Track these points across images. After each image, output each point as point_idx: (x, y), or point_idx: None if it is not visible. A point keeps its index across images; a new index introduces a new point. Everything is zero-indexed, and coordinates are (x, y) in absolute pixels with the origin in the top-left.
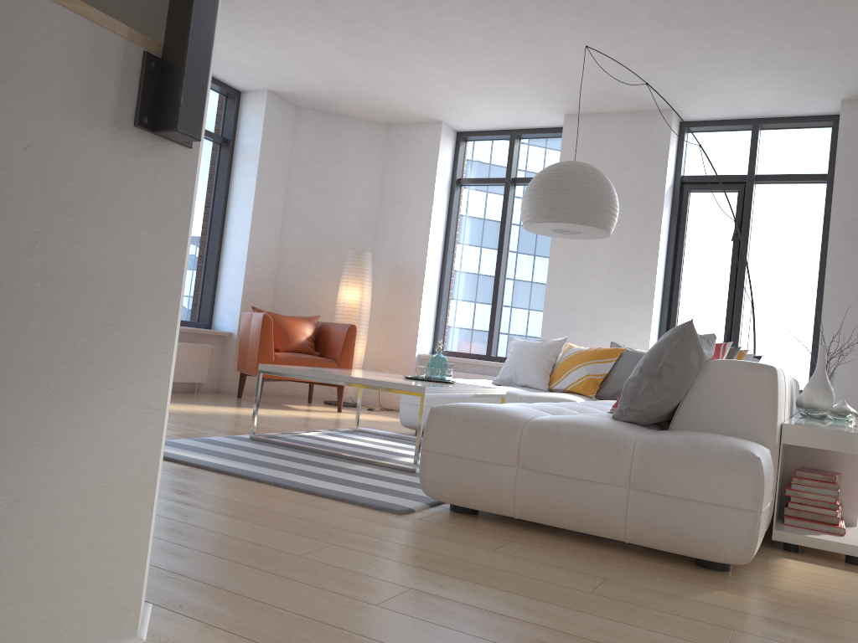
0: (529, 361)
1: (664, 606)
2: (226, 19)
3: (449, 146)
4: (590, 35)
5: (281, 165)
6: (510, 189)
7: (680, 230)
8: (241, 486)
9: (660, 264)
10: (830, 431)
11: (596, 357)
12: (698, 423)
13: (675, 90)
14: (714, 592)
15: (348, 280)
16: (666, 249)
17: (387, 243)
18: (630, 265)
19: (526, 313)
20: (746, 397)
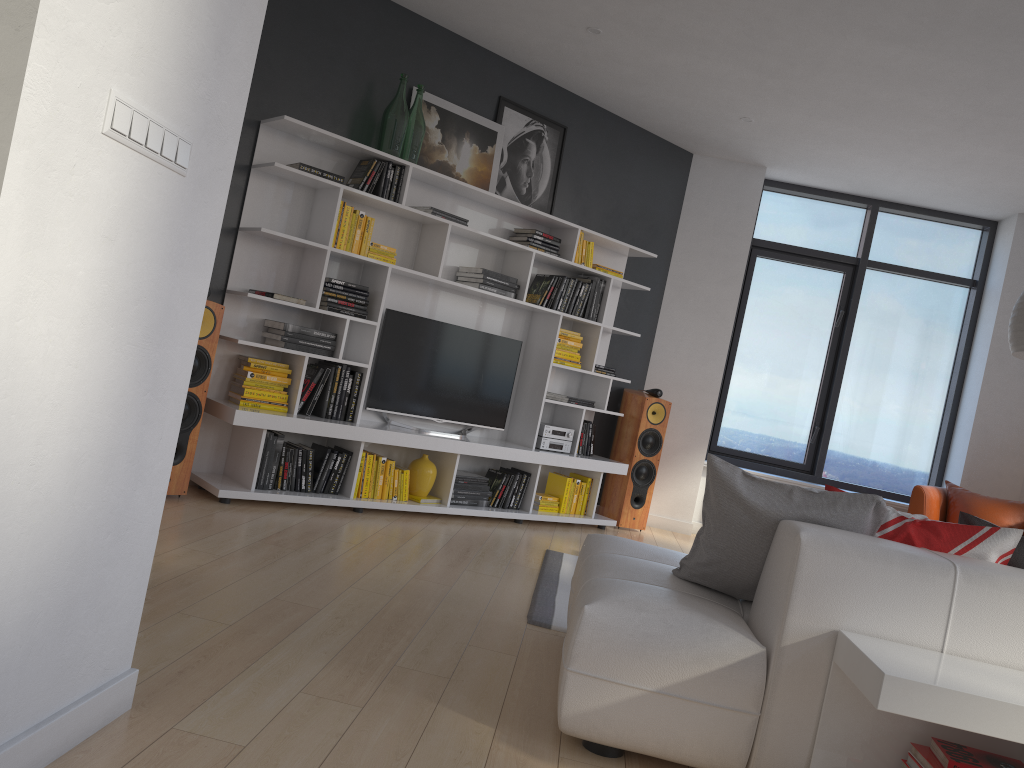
0: None
1: (395, 689)
2: (871, 156)
3: None
4: None
5: None
6: None
7: None
8: (507, 580)
9: None
10: (857, 651)
11: None
12: (757, 603)
13: None
14: (483, 724)
15: None
16: None
17: None
18: None
19: None
20: (778, 573)
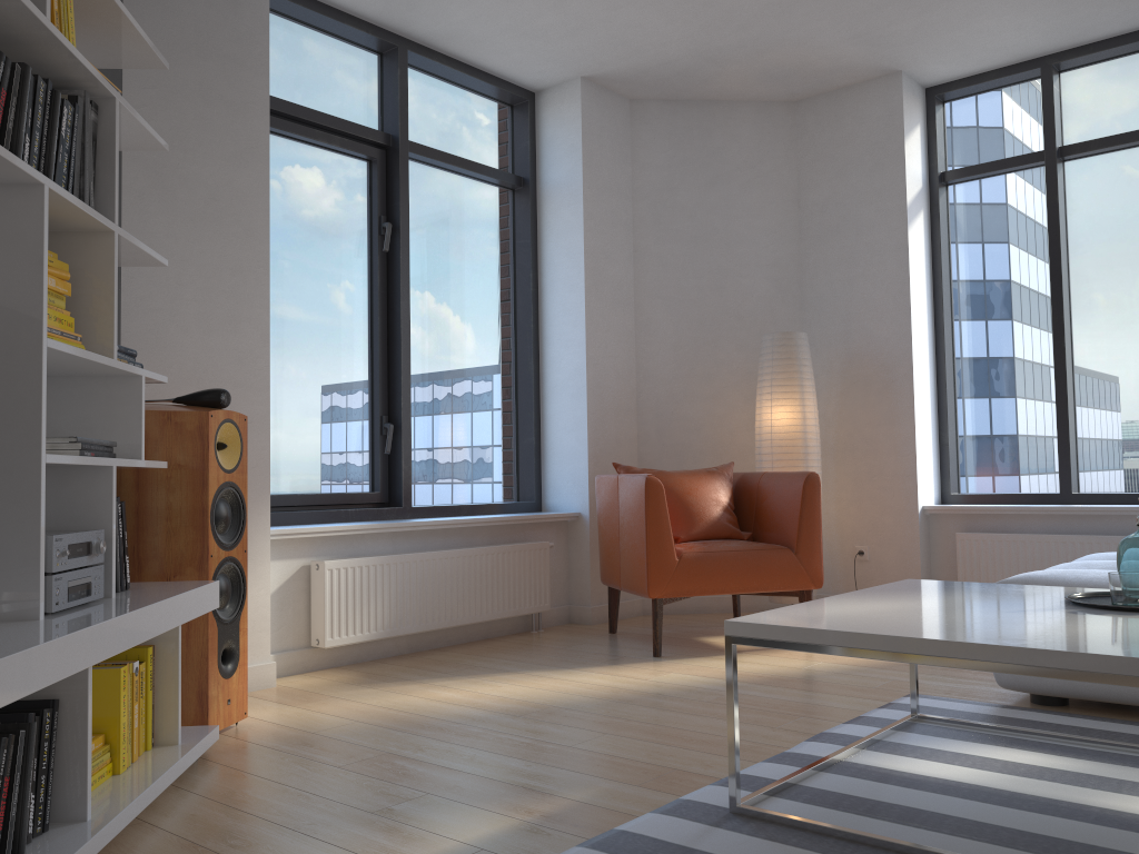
0: None
1: None
2: None
3: (917, 116)
4: None
5: (619, 206)
6: (1058, 169)
7: None
8: None
9: None
10: None
11: None
12: None
13: None
14: None
15: (774, 388)
16: None
17: (826, 312)
18: None
19: (1133, 401)
20: None
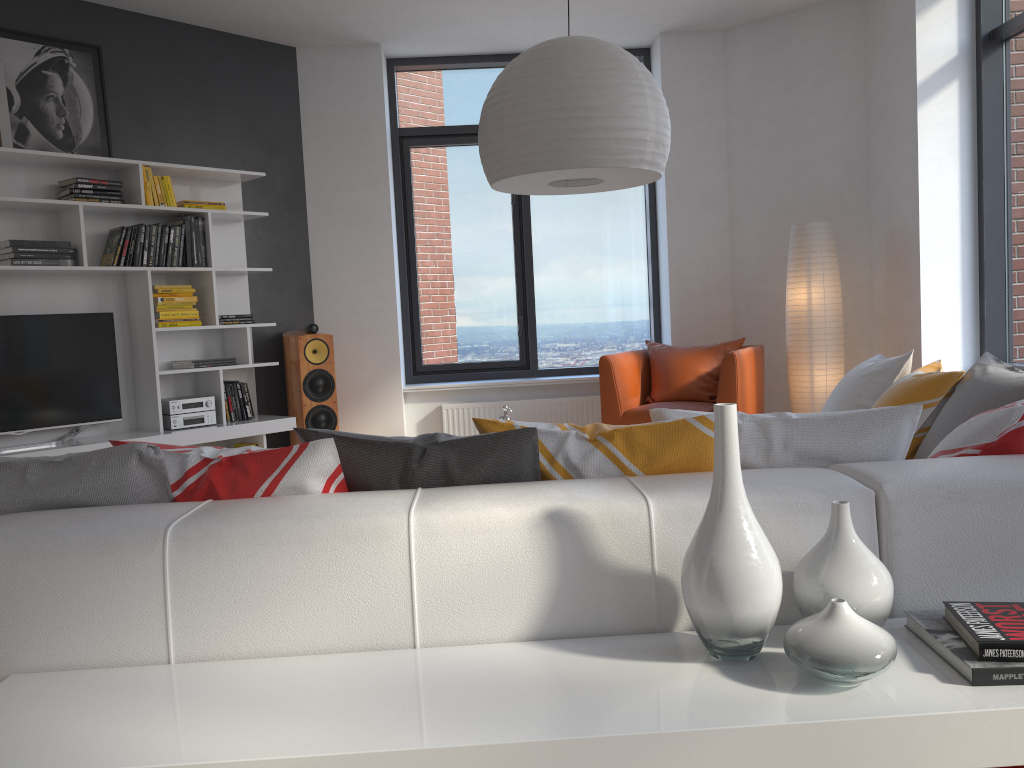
0: (830, 409)
1: None
2: (466, 3)
3: None
4: None
5: (709, 126)
6: None
7: None
8: None
9: None
10: None
11: (901, 397)
12: None
13: None
14: None
15: (789, 274)
16: None
17: (878, 192)
18: None
19: None
20: None
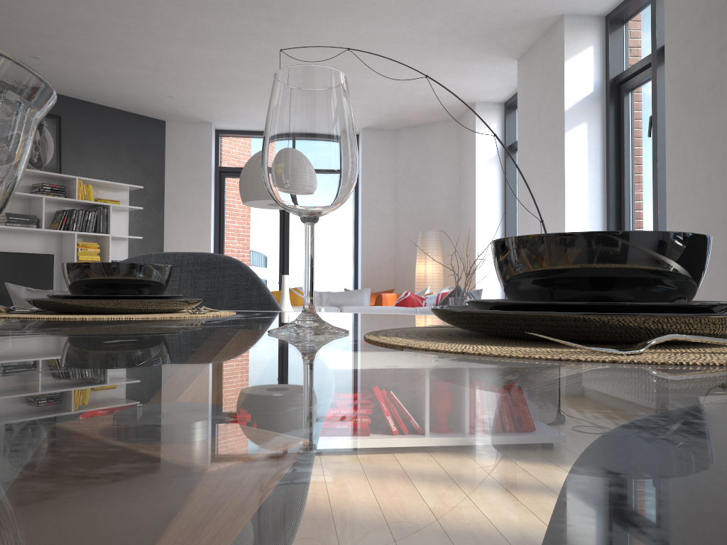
0: None
1: None
2: (257, 108)
3: (493, 120)
4: (358, 18)
5: (385, 178)
6: None
7: (621, 139)
8: None
9: (580, 188)
10: None
11: None
12: None
13: (515, 5)
14: None
15: (417, 256)
16: (603, 167)
17: (463, 218)
18: (552, 197)
19: None
20: None
